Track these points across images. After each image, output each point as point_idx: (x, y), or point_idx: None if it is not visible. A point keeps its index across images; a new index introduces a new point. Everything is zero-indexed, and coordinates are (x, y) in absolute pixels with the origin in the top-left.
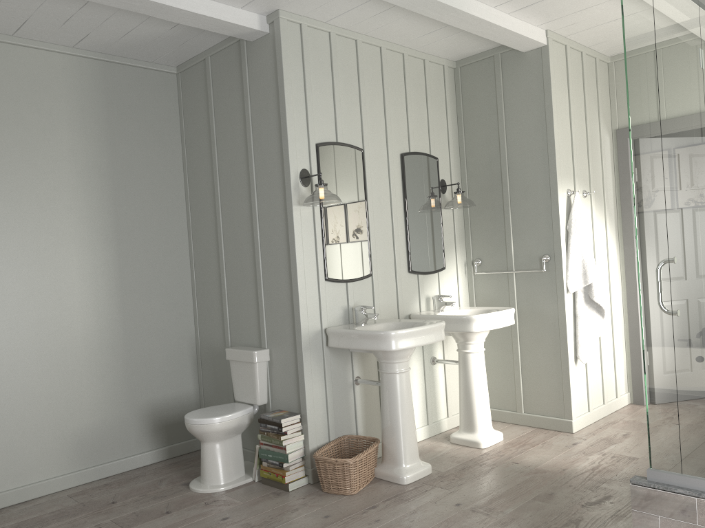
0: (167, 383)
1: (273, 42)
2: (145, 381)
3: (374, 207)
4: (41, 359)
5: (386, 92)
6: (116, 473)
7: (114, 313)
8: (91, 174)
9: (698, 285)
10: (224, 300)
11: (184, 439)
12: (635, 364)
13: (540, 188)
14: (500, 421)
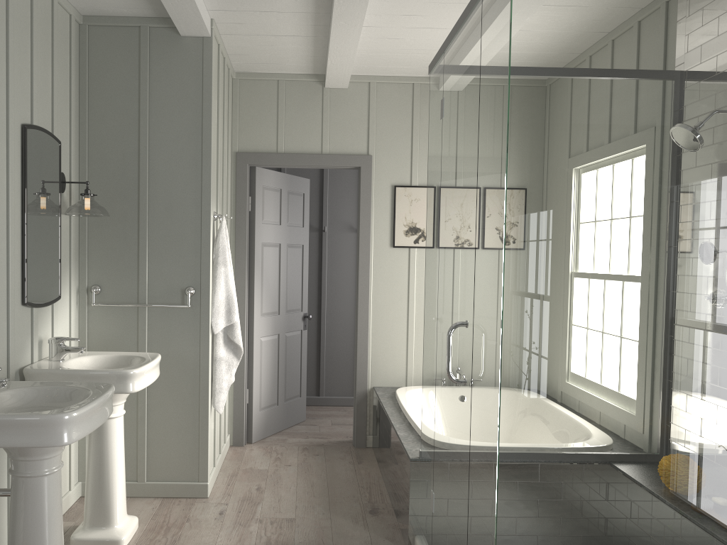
0: None
1: None
2: None
3: None
4: None
5: (12, 24)
6: None
7: None
8: None
9: (562, 364)
10: None
11: None
12: (238, 404)
13: (190, 205)
14: None
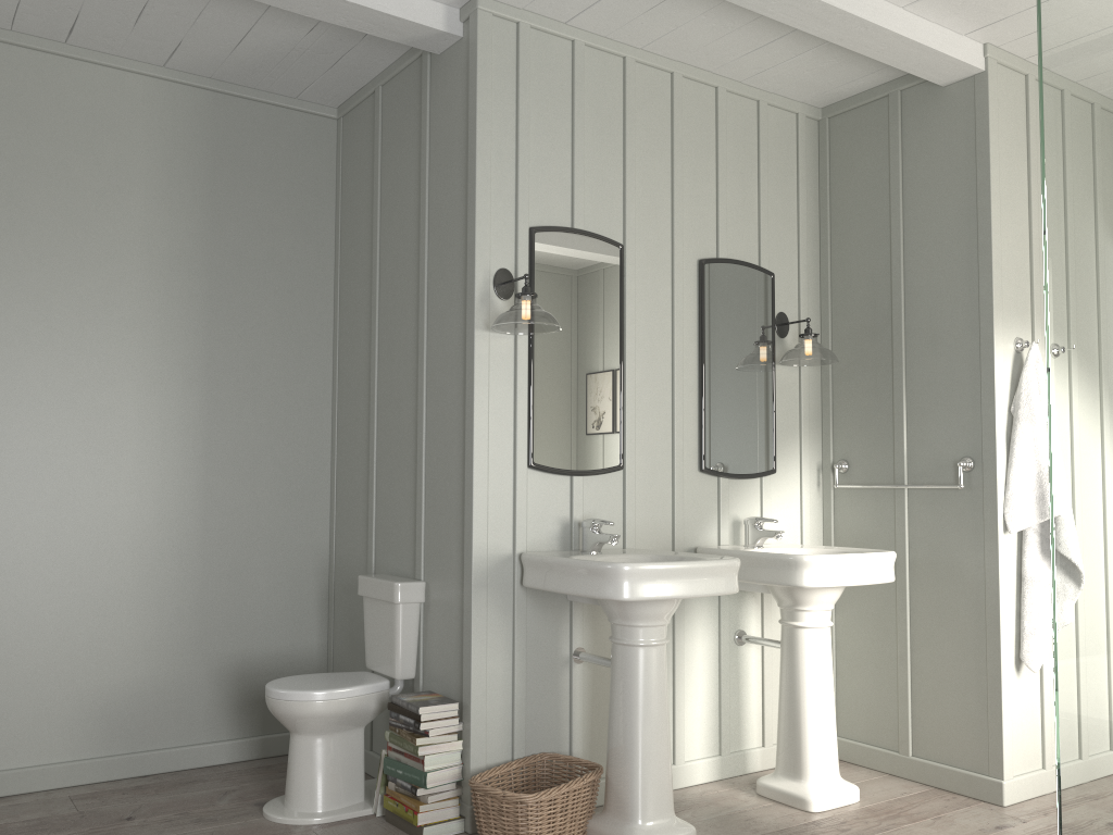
0: (271, 629)
1: (467, 51)
2: (233, 620)
3: (638, 349)
4: (56, 563)
5: (677, 150)
6: (165, 770)
7: (190, 501)
8: (173, 270)
9: None
10: (371, 493)
11: None
12: None
13: (962, 332)
14: (867, 766)
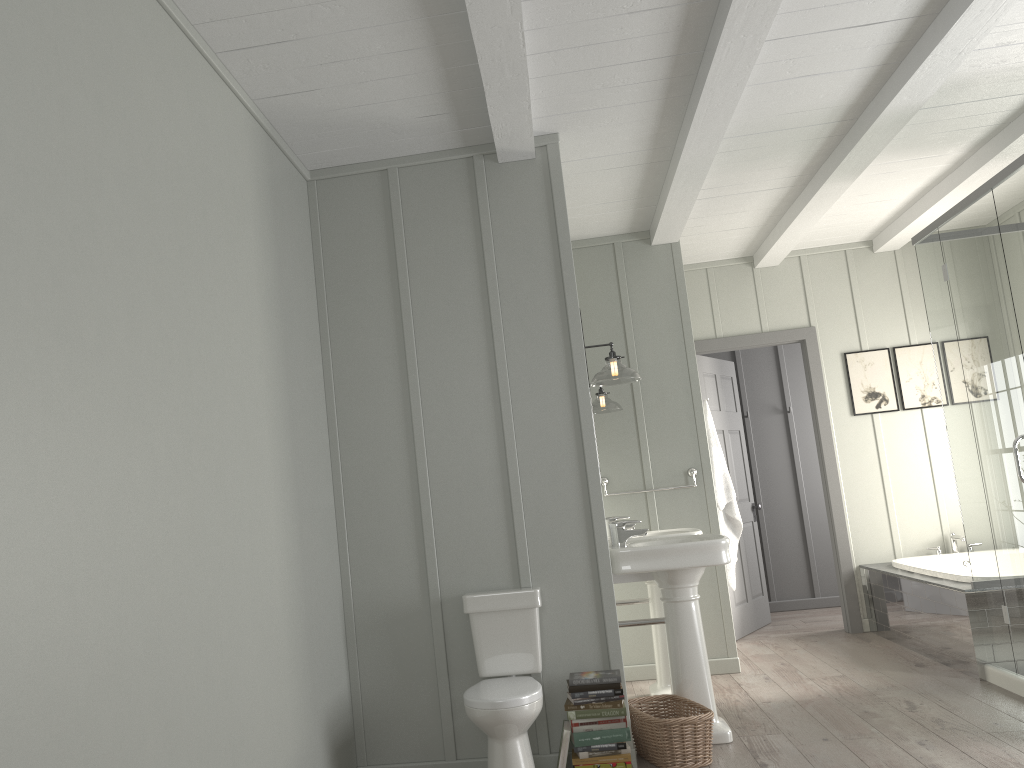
0: (333, 676)
1: (544, 170)
2: (321, 672)
3: None
4: (256, 633)
5: None
6: None
7: (297, 551)
8: (270, 309)
9: None
10: (428, 525)
11: None
12: None
13: (680, 393)
14: (646, 678)
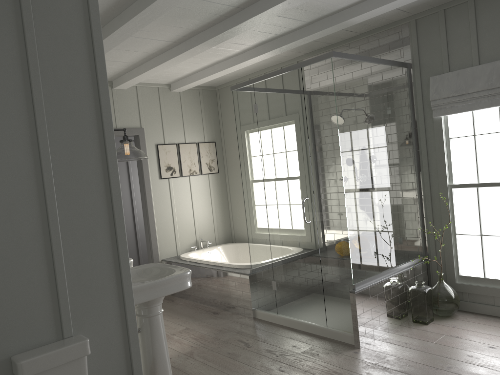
0: None
1: None
2: None
3: None
4: None
5: None
6: None
7: None
8: None
9: (359, 203)
10: None
11: None
12: None
13: None
14: None
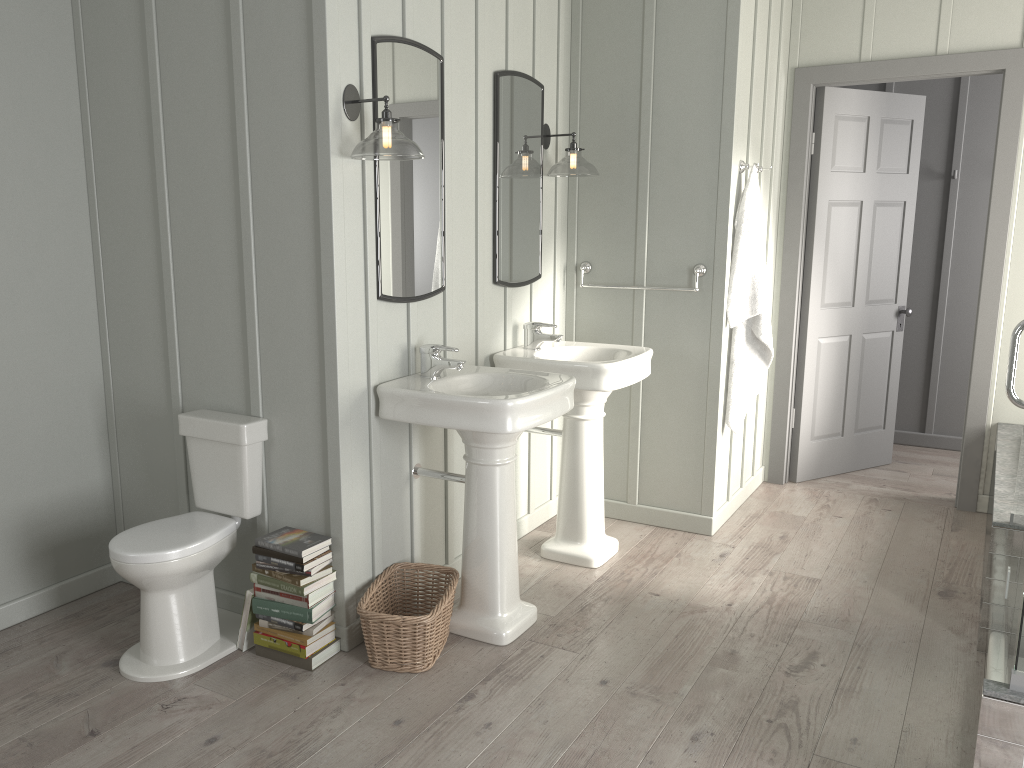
0: (53, 473)
1: None
2: (11, 471)
3: (452, 168)
4: None
5: None
6: None
7: None
8: None
9: None
10: (171, 322)
11: (87, 569)
12: (778, 427)
13: (703, 155)
14: None
